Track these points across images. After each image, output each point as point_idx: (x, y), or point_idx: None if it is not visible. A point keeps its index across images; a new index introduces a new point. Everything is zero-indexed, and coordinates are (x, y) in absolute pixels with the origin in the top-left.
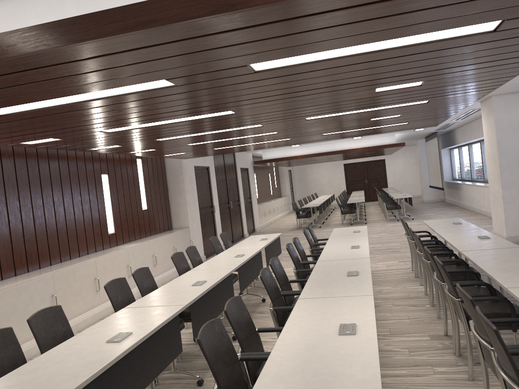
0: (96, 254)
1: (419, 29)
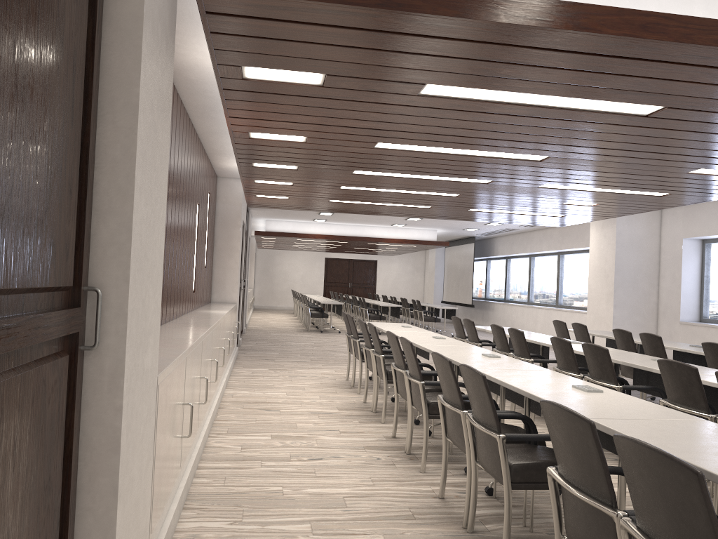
0: (202, 315)
1: None
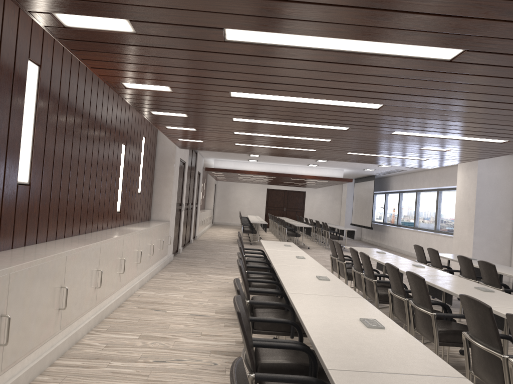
0: (114, 231)
1: None
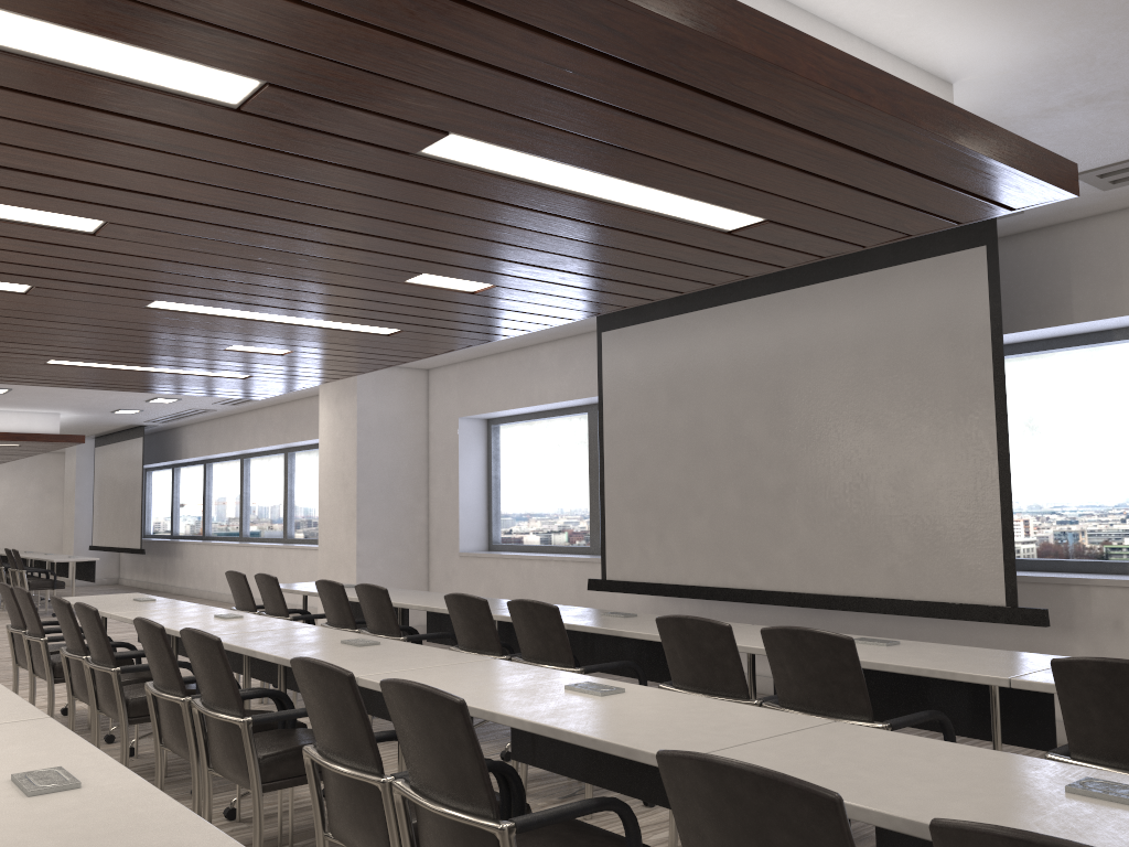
0: None
1: (711, 190)
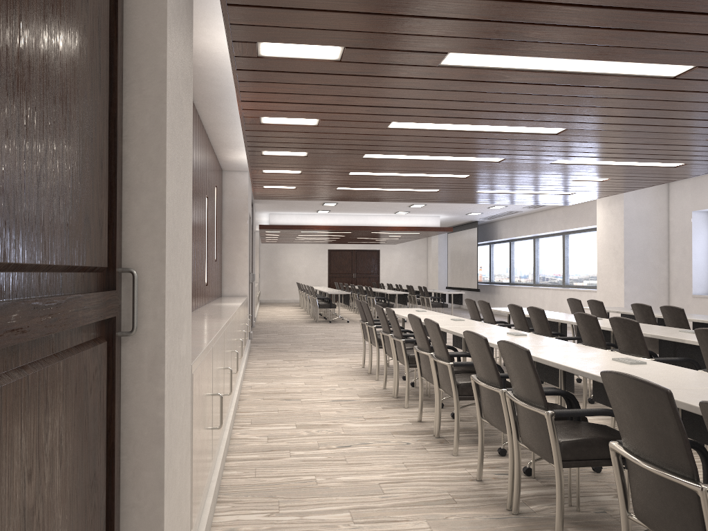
0: (217, 307)
1: None
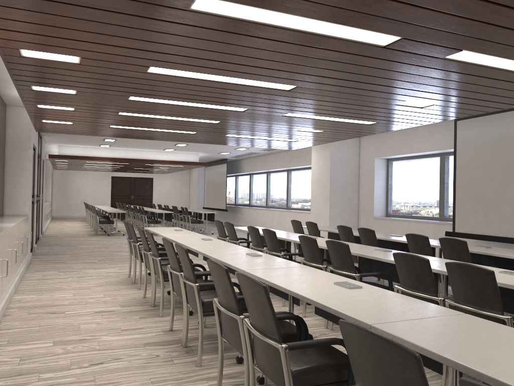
0: None
1: None
